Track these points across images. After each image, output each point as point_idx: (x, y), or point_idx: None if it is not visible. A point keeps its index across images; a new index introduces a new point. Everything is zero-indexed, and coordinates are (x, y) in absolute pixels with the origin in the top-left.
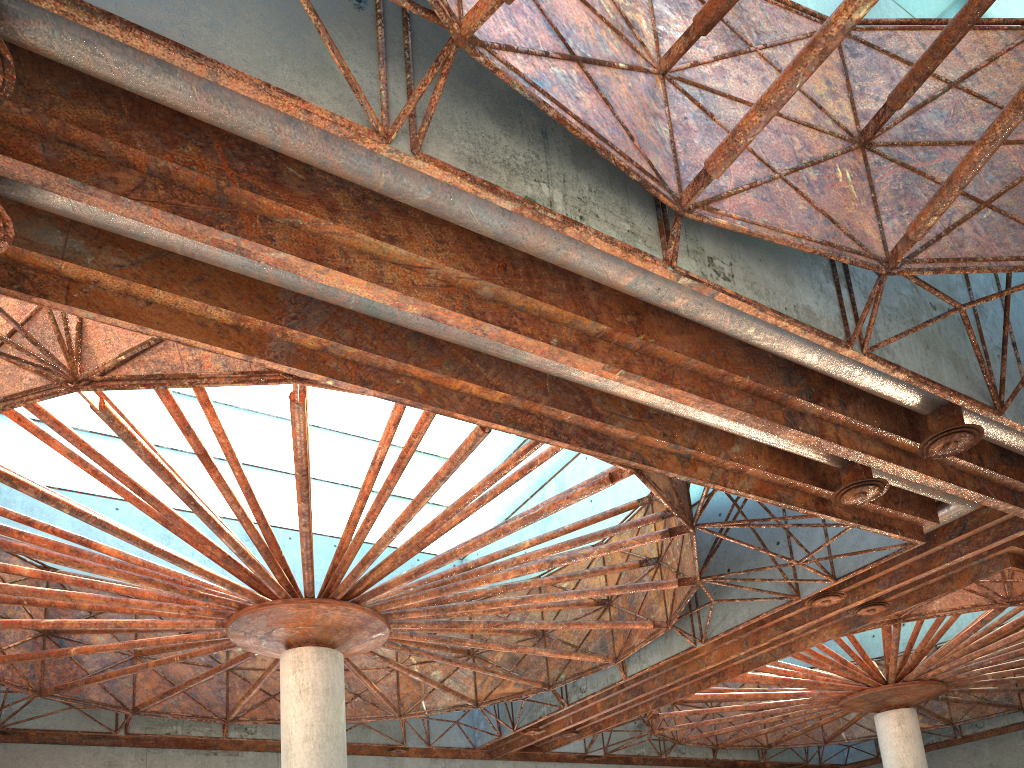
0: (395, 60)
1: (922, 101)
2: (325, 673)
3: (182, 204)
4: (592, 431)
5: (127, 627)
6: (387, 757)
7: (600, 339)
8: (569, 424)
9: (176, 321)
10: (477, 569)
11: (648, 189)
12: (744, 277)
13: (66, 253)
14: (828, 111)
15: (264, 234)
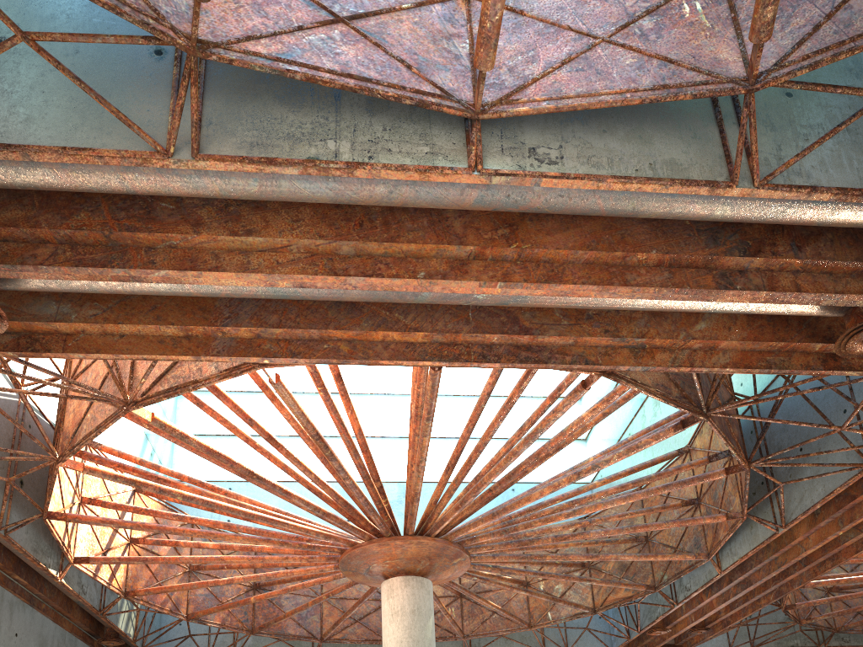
0: (188, 88)
1: None
2: (411, 597)
3: (83, 257)
4: (526, 346)
5: (274, 577)
6: None
7: (475, 260)
8: (500, 345)
9: (141, 344)
10: (533, 491)
11: (428, 107)
12: (578, 154)
13: (58, 316)
14: None
15: (147, 260)
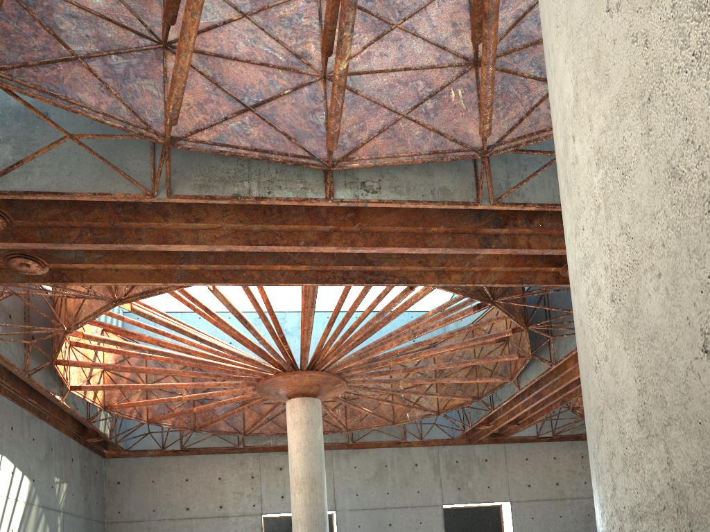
0: (160, 146)
1: (523, 13)
2: (306, 412)
3: (98, 237)
4: (370, 271)
5: (210, 396)
6: (399, 448)
7: (334, 232)
8: (354, 271)
9: (129, 275)
10: (388, 338)
11: (301, 166)
12: (389, 185)
13: (76, 259)
14: (450, 48)
15: (137, 238)
